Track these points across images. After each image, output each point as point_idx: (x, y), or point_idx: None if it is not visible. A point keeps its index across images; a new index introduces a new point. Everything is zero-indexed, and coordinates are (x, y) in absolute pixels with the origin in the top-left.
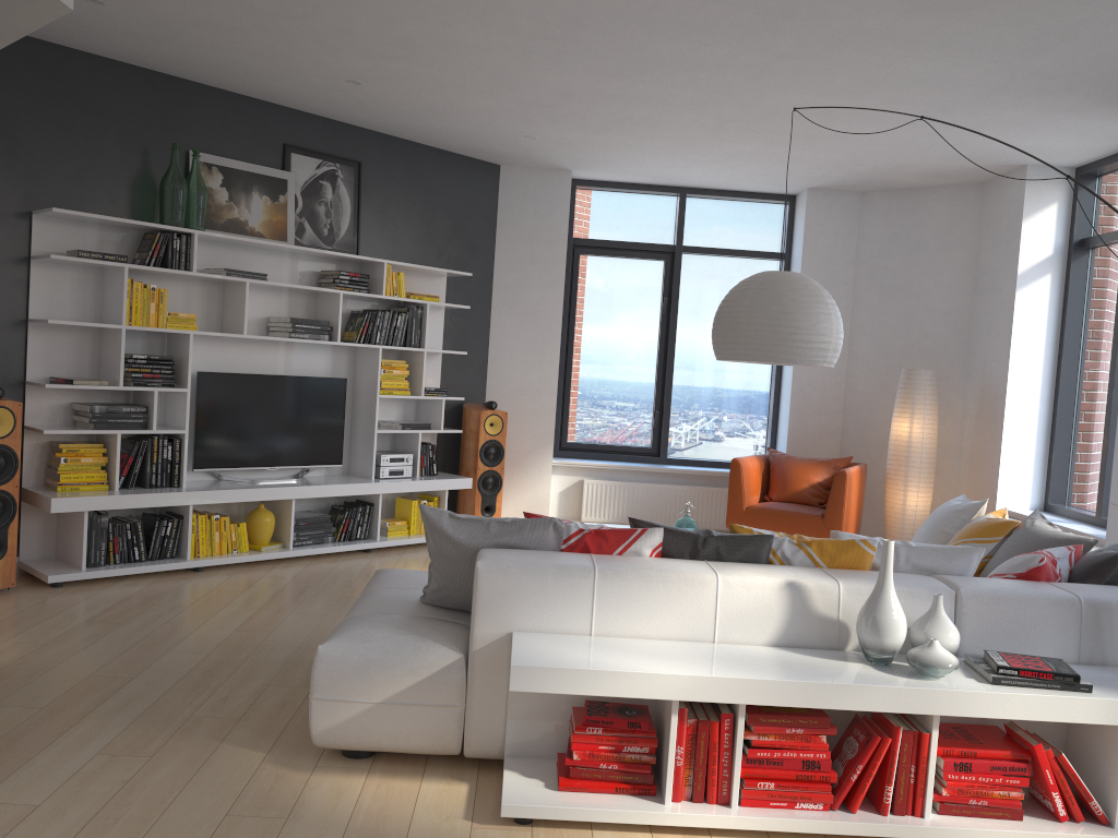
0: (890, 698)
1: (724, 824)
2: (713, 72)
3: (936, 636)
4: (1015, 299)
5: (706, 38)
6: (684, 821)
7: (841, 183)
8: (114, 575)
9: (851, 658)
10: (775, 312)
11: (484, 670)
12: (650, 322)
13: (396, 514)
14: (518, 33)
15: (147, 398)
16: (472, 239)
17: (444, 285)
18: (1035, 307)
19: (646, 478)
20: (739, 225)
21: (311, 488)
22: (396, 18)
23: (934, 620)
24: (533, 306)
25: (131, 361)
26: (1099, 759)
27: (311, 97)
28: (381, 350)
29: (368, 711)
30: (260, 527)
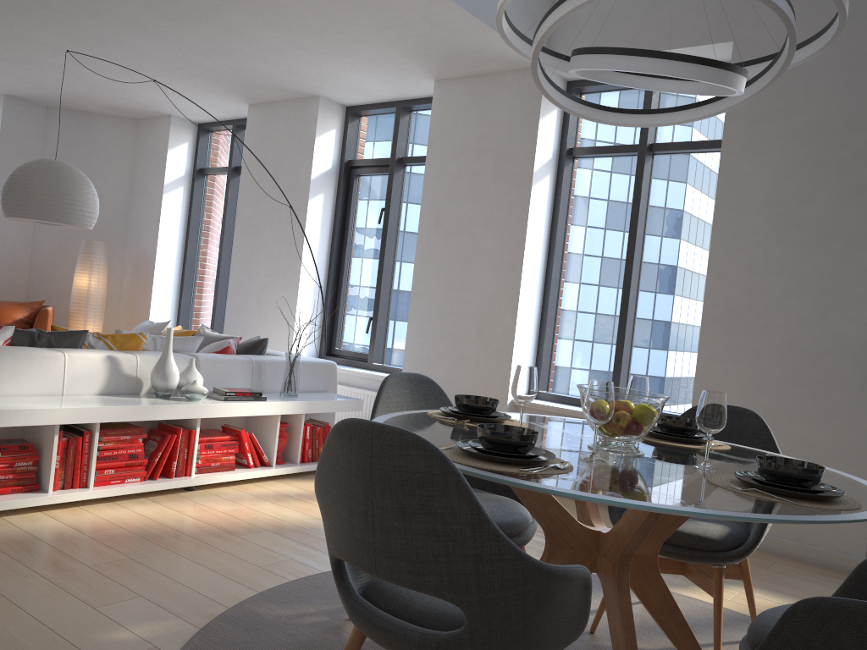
0: (180, 411)
1: (88, 496)
2: None
3: (193, 380)
4: (163, 200)
5: None
6: (64, 499)
7: (35, 97)
8: None
9: (147, 397)
10: (60, 188)
11: None
12: None
13: None
14: None
15: None
16: None
17: None
18: (174, 206)
19: None
20: None
21: None
22: None
23: (191, 372)
24: None
25: None
26: (265, 436)
27: None
28: None
29: None
30: None
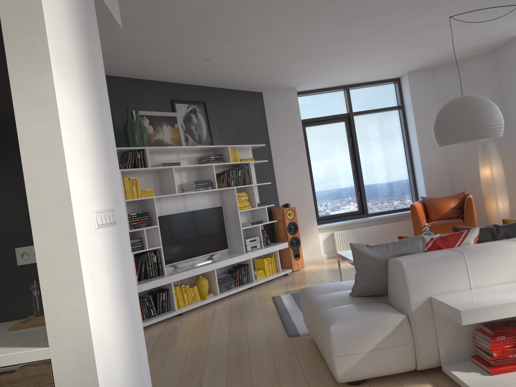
0: None
1: None
2: (389, 14)
3: None
4: None
5: None
6: None
7: (424, 66)
8: (146, 325)
9: None
10: (473, 114)
11: (420, 320)
12: (344, 151)
13: (256, 267)
14: (300, 12)
15: (140, 234)
16: (258, 129)
17: (251, 153)
18: None
19: (362, 225)
20: (375, 97)
21: (222, 262)
22: (242, 16)
23: None
24: (292, 155)
25: (129, 217)
26: None
27: (183, 74)
28: (235, 189)
29: (365, 357)
30: (202, 287)
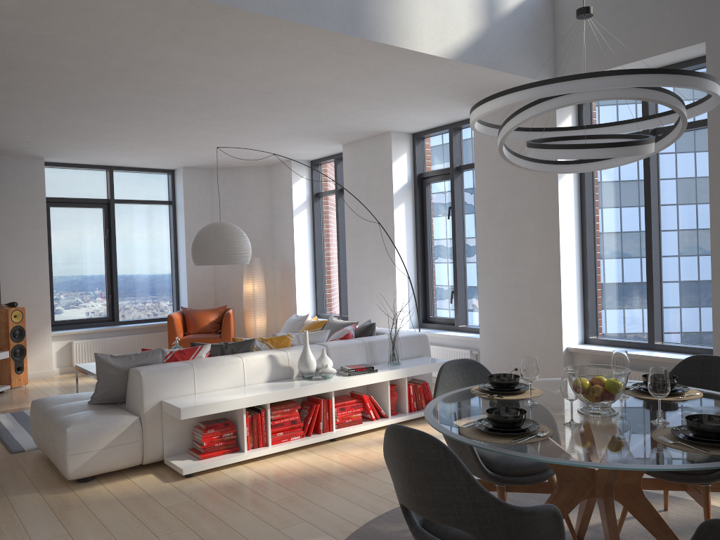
0: (319, 388)
1: (269, 452)
2: (164, 122)
3: (326, 364)
4: (294, 221)
5: (169, 111)
6: (254, 455)
7: (201, 165)
8: None
9: (297, 379)
10: (225, 242)
11: (150, 421)
12: (99, 244)
13: None
14: (67, 102)
15: None
16: None
17: None
18: (302, 224)
19: (110, 334)
20: (144, 186)
21: None
22: None
23: (323, 358)
24: (27, 240)
25: None
26: (381, 396)
27: None
28: None
29: (97, 454)
30: None
